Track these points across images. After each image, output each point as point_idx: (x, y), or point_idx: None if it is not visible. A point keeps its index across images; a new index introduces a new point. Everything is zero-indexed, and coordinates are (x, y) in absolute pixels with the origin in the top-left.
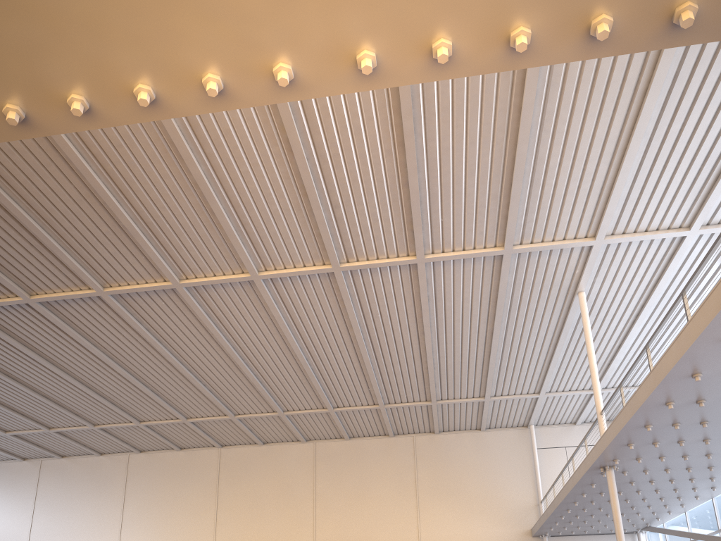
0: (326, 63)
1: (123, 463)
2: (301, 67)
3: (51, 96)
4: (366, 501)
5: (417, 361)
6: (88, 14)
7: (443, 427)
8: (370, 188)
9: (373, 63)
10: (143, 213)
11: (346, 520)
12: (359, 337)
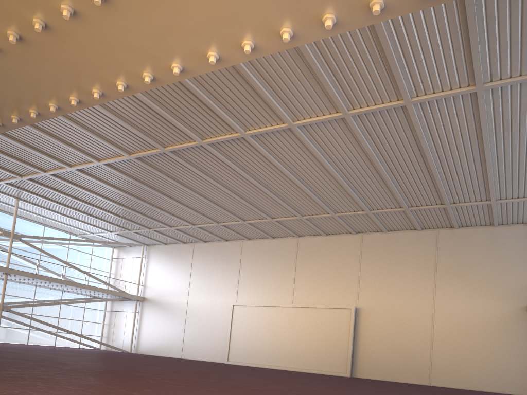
0: (194, 60)
1: (239, 246)
2: (184, 64)
3: (85, 91)
4: (396, 278)
5: (426, 175)
6: (83, 59)
7: (461, 224)
8: (356, 56)
9: (216, 57)
10: (213, 92)
11: (380, 291)
12: (375, 161)
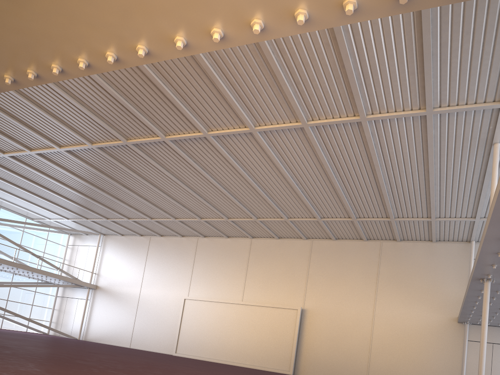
0: (161, 44)
1: (194, 243)
2: (150, 46)
3: (44, 66)
4: (341, 283)
5: (374, 189)
6: (42, 30)
7: (403, 237)
8: (318, 70)
9: (183, 42)
10: (179, 90)
11: (326, 294)
12: (329, 171)
